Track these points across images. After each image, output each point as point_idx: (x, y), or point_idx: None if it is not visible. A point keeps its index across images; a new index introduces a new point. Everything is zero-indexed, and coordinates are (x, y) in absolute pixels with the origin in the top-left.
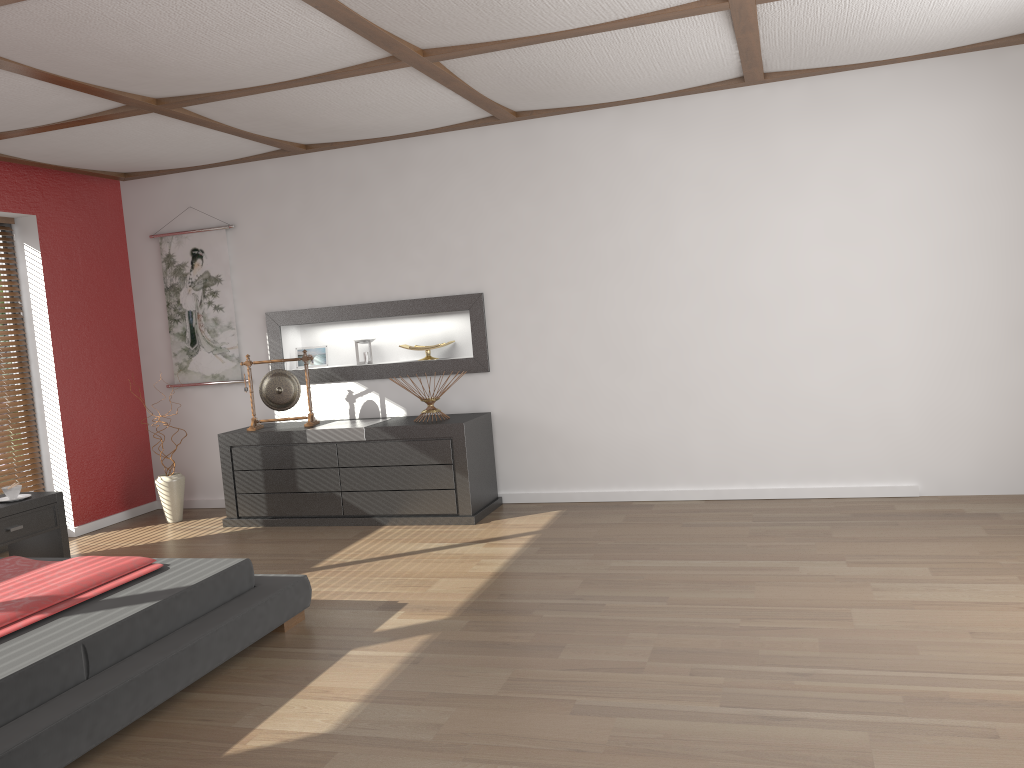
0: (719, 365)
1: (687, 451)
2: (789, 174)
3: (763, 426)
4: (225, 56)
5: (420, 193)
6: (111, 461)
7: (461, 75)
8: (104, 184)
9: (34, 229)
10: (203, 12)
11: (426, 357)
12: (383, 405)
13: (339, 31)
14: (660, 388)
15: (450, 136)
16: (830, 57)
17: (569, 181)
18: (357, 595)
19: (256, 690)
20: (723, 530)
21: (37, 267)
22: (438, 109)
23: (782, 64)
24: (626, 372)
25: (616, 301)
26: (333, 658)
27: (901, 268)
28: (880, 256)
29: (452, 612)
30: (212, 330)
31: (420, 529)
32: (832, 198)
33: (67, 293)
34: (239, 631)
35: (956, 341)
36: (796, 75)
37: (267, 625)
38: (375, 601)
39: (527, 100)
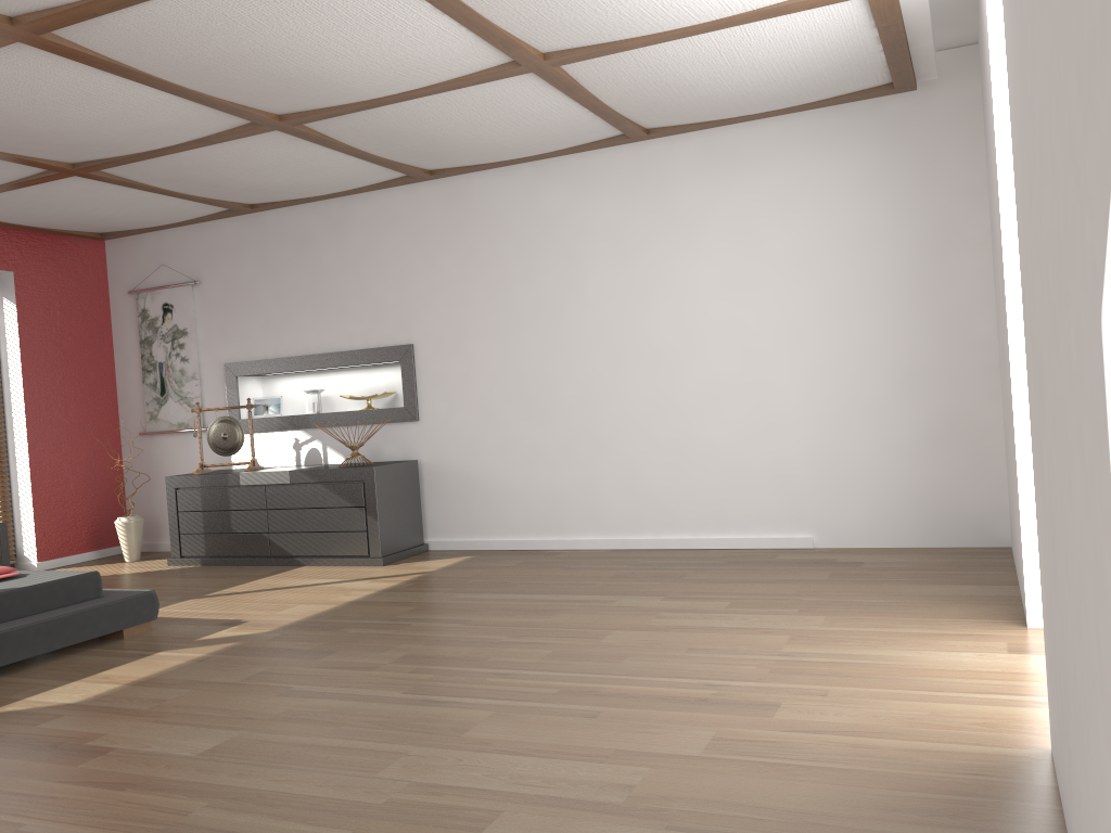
0: (625, 414)
1: (597, 500)
2: (686, 226)
3: (666, 476)
4: (88, 125)
5: (359, 249)
6: (81, 503)
7: (336, 137)
8: (88, 244)
9: (11, 284)
10: (40, 89)
11: (367, 407)
12: (325, 453)
13: (179, 101)
14: (572, 437)
15: (385, 194)
16: (688, 112)
17: (489, 236)
18: (215, 615)
19: (53, 676)
20: (594, 572)
21: (13, 319)
22: (341, 169)
23: (652, 120)
24: (541, 421)
25: (531, 351)
26: (140, 657)
27: (792, 318)
28: (772, 306)
29: (276, 628)
30: (179, 380)
31: (331, 569)
32: (726, 249)
33: (42, 344)
34: (61, 629)
35: (845, 390)
36: (677, 130)
37: (98, 628)
38: (224, 619)
39: (422, 159)
